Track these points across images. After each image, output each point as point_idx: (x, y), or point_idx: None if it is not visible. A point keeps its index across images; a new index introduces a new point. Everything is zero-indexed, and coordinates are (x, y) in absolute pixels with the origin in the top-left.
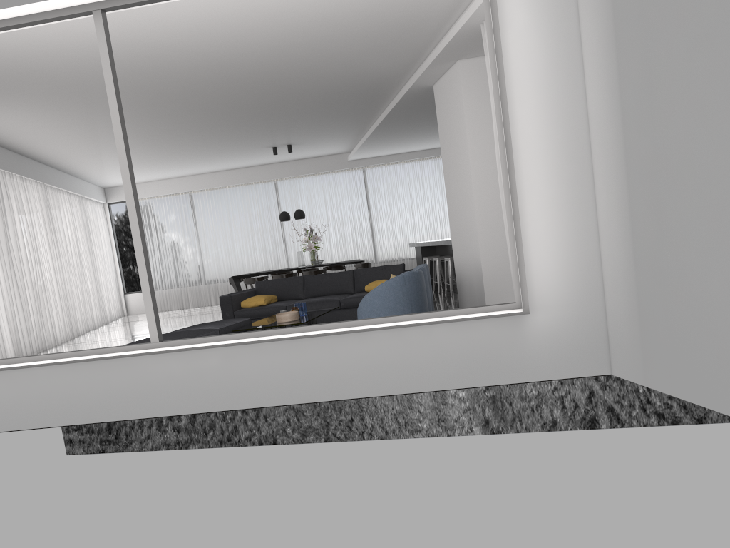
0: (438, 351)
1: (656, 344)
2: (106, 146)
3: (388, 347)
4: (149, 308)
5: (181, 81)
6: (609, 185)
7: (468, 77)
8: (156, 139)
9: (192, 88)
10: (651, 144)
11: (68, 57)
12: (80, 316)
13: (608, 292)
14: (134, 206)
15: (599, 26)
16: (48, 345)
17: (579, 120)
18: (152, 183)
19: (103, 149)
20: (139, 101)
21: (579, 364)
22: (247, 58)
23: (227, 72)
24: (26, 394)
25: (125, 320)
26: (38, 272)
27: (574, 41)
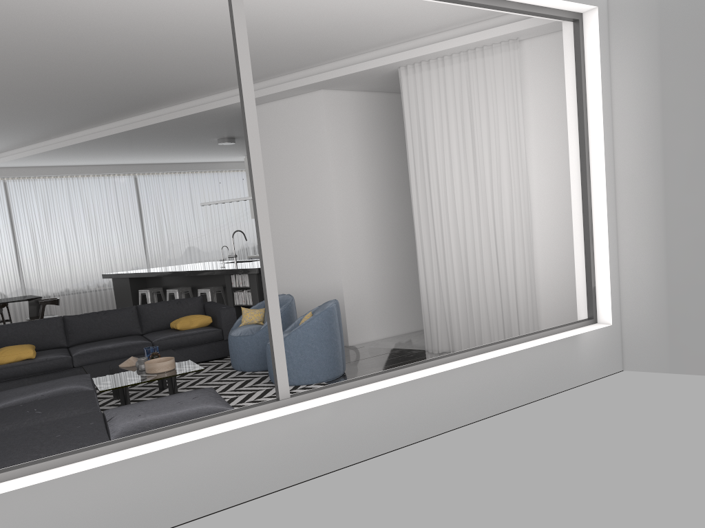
0: (524, 368)
1: (688, 341)
2: None
3: (488, 370)
4: (280, 355)
5: None
6: (638, 226)
7: (332, 108)
8: None
9: None
10: (699, 200)
11: None
12: None
13: (626, 307)
14: (268, 224)
15: (640, 108)
16: None
17: (610, 175)
18: None
19: None
20: None
21: (607, 365)
22: (111, 36)
23: (50, 44)
24: (19, 521)
25: None
26: None
27: (608, 113)
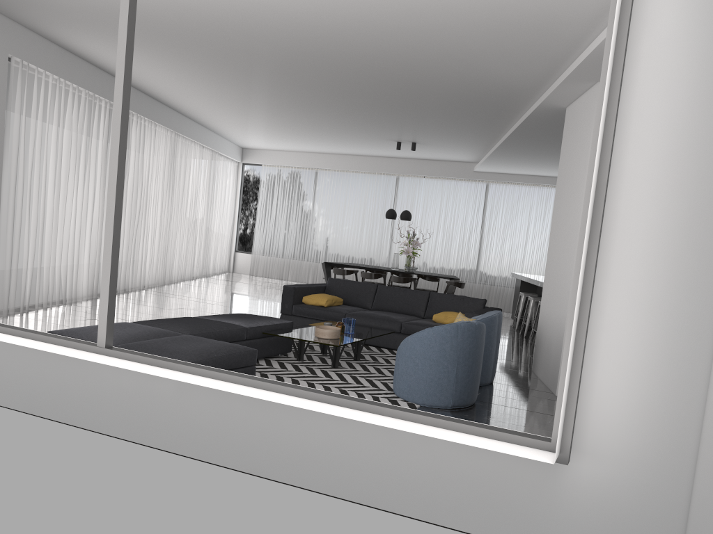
0: (432, 466)
1: None
2: (233, 108)
3: (369, 439)
4: (104, 304)
5: (290, 51)
6: None
7: None
8: (279, 110)
9: (303, 61)
10: None
11: (166, 1)
12: (177, 265)
13: (702, 467)
14: (115, 176)
15: None
16: (132, 287)
17: None
18: (285, 153)
19: (231, 110)
20: (252, 66)
21: None
22: (355, 36)
23: (336, 49)
24: None
25: (224, 277)
26: (142, 215)
27: None
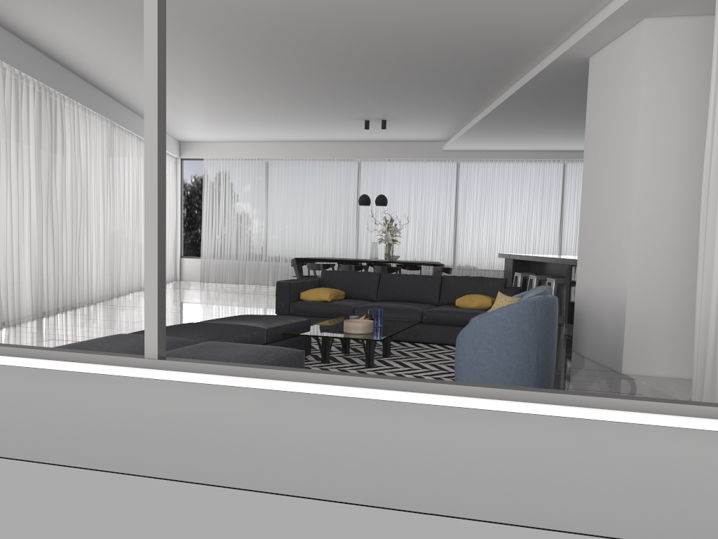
0: (644, 468)
1: None
2: (182, 87)
3: (550, 443)
4: (151, 299)
5: (277, 1)
6: None
7: (656, 43)
8: (238, 87)
9: (289, 15)
10: None
11: None
12: (124, 274)
13: None
14: (155, 119)
15: None
16: (79, 302)
17: None
18: (229, 144)
19: (179, 91)
20: (222, 26)
21: None
22: None
23: None
24: None
25: (174, 286)
26: (83, 218)
27: None
